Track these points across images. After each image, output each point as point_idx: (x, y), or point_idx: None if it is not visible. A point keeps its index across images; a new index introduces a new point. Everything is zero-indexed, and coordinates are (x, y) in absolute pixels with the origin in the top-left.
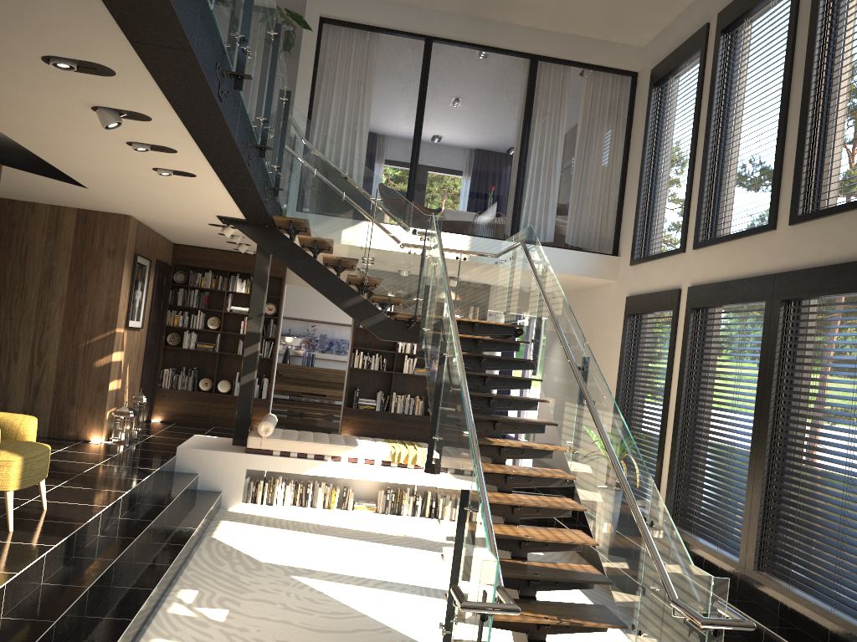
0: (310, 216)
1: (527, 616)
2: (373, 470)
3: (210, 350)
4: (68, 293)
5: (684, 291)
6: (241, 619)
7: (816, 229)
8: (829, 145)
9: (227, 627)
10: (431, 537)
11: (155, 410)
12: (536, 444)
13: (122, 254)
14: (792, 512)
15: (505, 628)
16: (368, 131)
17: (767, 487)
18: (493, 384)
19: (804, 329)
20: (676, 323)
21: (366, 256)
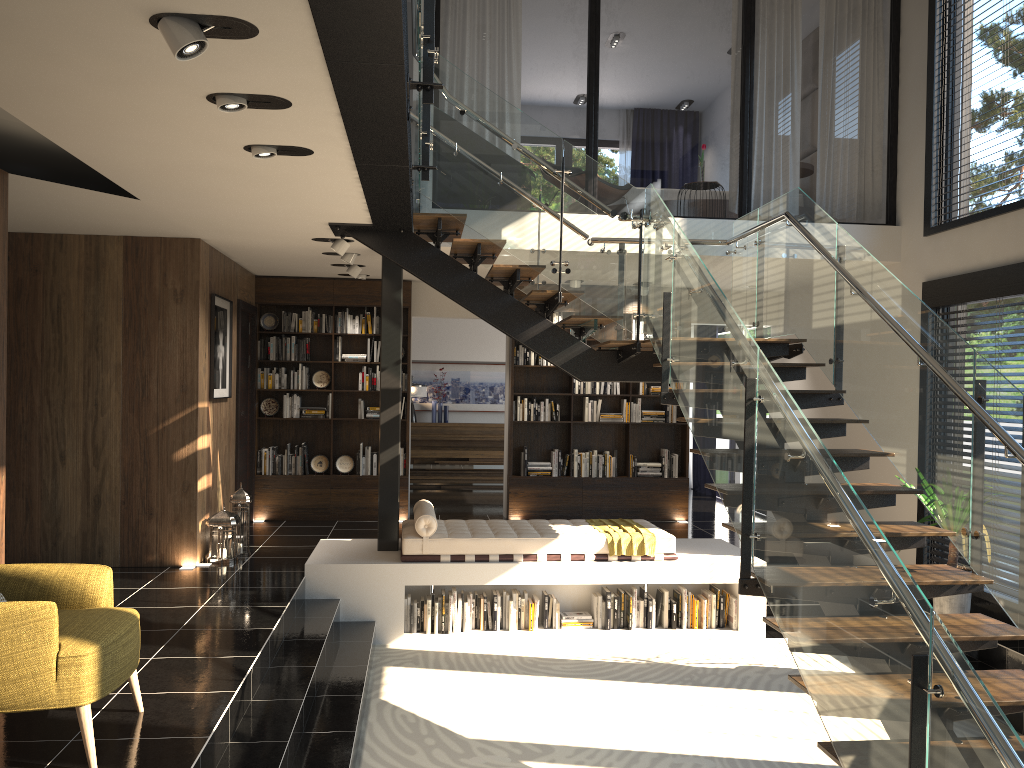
0: (468, 208)
1: None
2: (585, 569)
3: (321, 417)
4: (124, 360)
5: None
6: None
7: None
8: None
9: None
10: (685, 661)
11: (256, 505)
12: (896, 526)
13: (194, 296)
14: None
15: None
16: None
17: None
18: None
19: None
20: None
21: (557, 259)
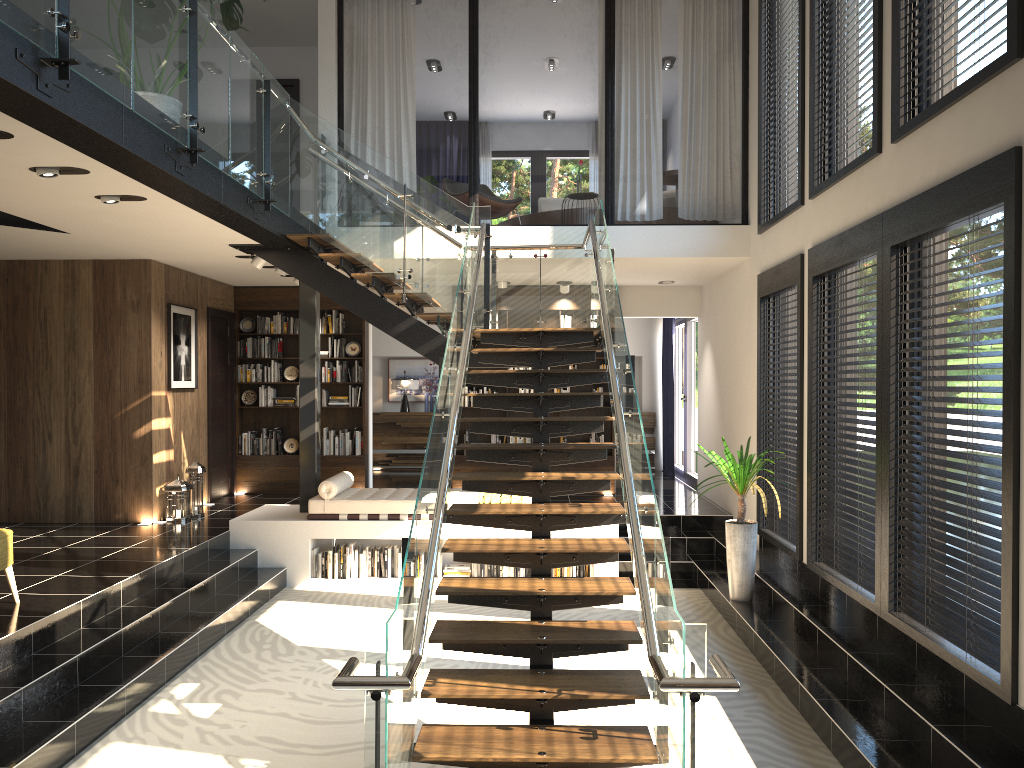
0: (329, 228)
1: (518, 690)
2: (459, 526)
3: (290, 405)
4: (95, 358)
5: (806, 256)
6: (230, 714)
7: (918, 142)
8: (937, 24)
9: (207, 724)
10: None
11: (238, 481)
12: (587, 474)
13: (147, 305)
14: (923, 529)
15: (500, 706)
16: (483, 121)
17: (899, 500)
18: (551, 405)
19: (930, 282)
20: (802, 299)
21: (403, 267)
